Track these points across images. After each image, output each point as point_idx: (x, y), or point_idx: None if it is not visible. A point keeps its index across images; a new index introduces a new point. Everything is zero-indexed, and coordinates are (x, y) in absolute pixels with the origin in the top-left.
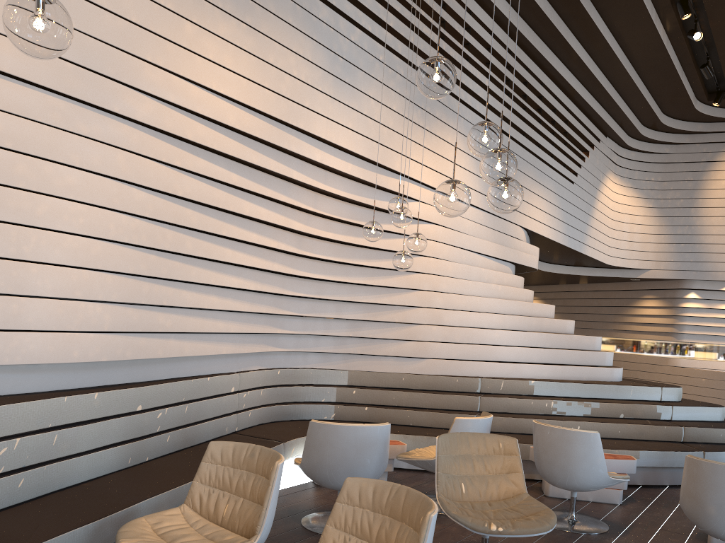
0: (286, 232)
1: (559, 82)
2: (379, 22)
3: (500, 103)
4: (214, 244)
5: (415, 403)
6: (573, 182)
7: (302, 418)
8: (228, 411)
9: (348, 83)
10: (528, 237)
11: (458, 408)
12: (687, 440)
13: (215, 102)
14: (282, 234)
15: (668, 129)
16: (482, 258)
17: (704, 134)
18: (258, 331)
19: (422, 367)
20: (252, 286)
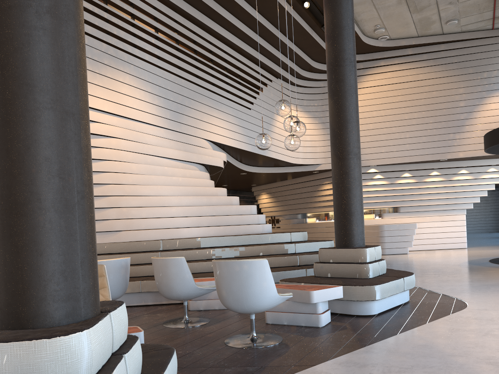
0: None
1: (226, 41)
2: None
3: (169, 55)
4: None
5: None
6: (250, 108)
7: None
8: None
9: None
10: (216, 146)
11: (145, 262)
12: (301, 264)
13: None
14: None
15: (319, 70)
16: (167, 160)
17: None
18: None
19: (119, 237)
20: None
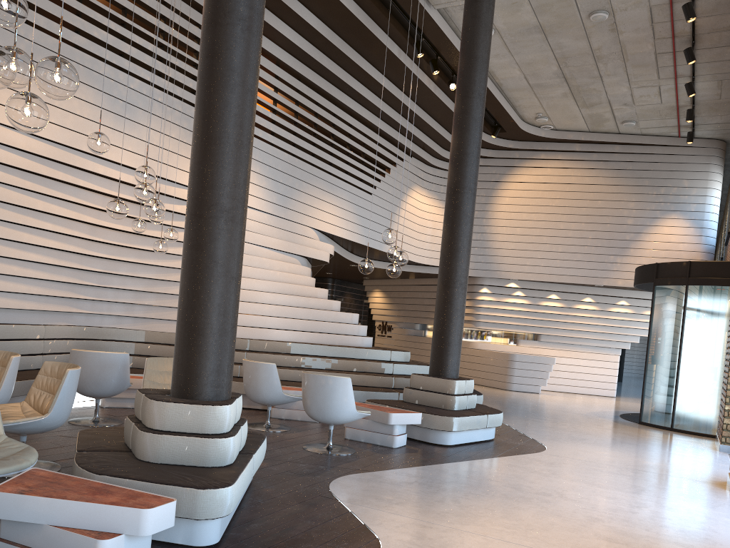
0: (80, 223)
1: (353, 113)
2: (160, 73)
3: (285, 131)
4: (13, 230)
5: None
6: (371, 193)
7: None
8: (33, 352)
9: (128, 118)
10: (324, 236)
11: None
12: (396, 387)
13: (9, 133)
14: (76, 224)
15: None
16: (266, 250)
17: (493, 159)
18: (60, 295)
19: None
20: (50, 261)
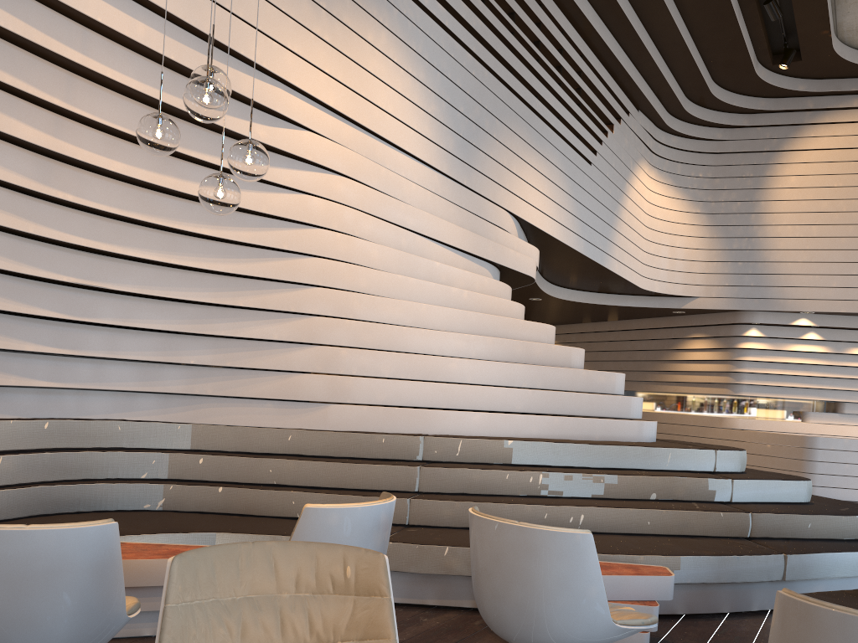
0: (2, 143)
1: (567, 8)
2: None
3: (467, 7)
4: None
5: (309, 479)
6: (590, 162)
7: (101, 509)
8: None
9: None
10: (523, 233)
11: (382, 487)
12: (756, 535)
13: None
14: None
15: (720, 105)
16: (439, 248)
17: (767, 114)
18: None
19: (323, 418)
20: None
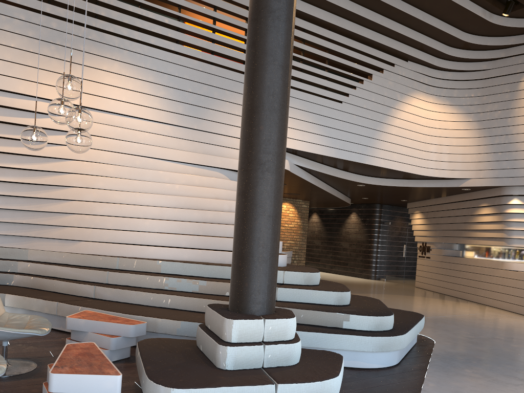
0: None
1: (303, 15)
2: None
3: (192, 37)
4: None
5: (65, 275)
6: (342, 101)
7: None
8: None
9: None
10: None
11: (93, 280)
12: None
13: None
14: None
15: (478, 46)
16: (170, 163)
17: (518, 46)
18: None
19: (78, 247)
20: None
